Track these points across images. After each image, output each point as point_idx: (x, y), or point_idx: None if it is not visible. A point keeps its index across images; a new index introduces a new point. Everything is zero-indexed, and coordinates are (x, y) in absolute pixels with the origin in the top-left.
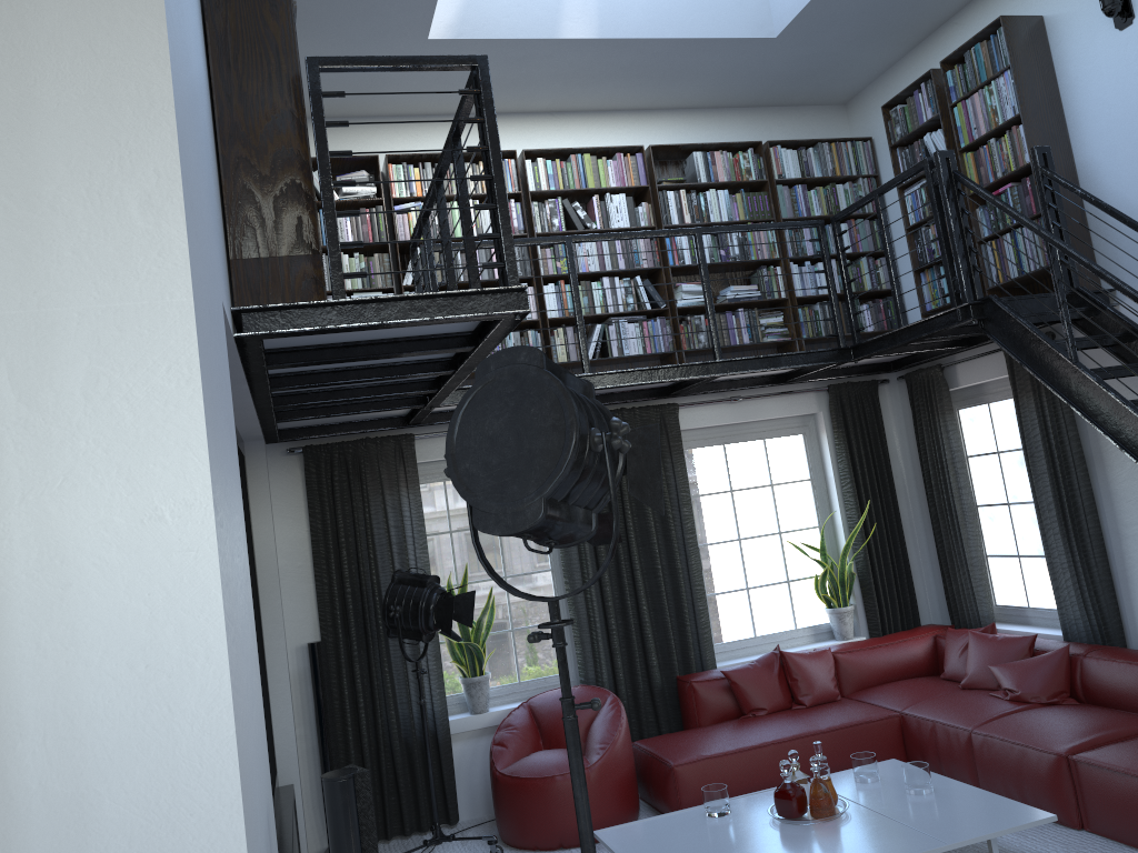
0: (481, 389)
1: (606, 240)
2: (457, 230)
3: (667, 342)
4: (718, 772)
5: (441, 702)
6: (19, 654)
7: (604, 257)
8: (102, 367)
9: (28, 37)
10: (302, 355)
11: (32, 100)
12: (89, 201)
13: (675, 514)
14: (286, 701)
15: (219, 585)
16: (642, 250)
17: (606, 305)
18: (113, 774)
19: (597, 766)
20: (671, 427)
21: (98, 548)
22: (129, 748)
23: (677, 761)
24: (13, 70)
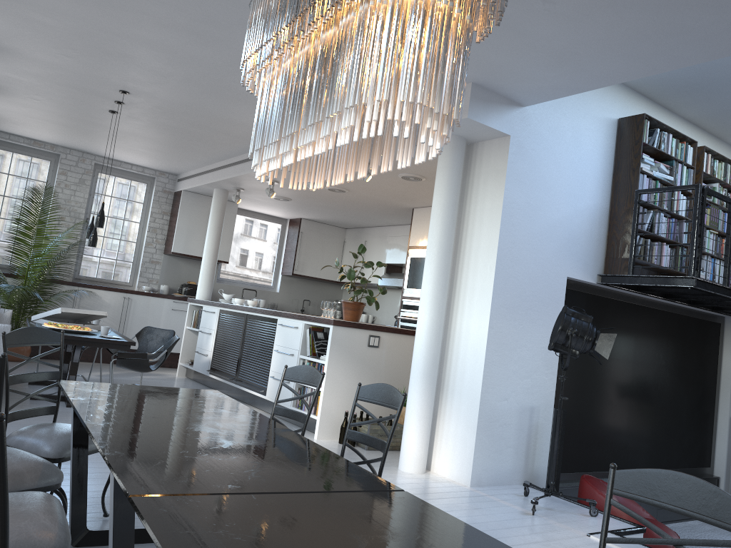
0: (559, 314)
1: None
2: None
3: None
4: None
5: None
6: (461, 345)
7: None
8: (479, 297)
9: (480, 234)
10: (652, 289)
11: (479, 246)
12: (482, 266)
13: None
14: (724, 439)
15: (486, 342)
16: None
17: None
18: (467, 369)
19: None
20: None
21: (473, 330)
22: (470, 366)
23: None
24: (478, 241)
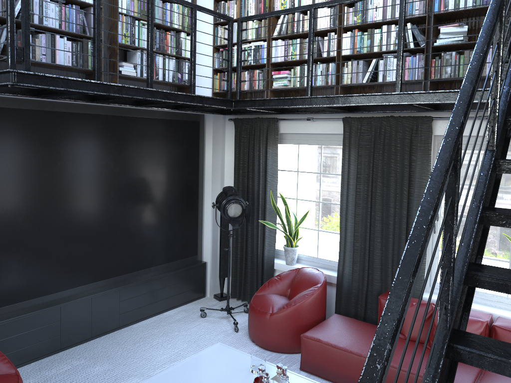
0: None
1: (335, 4)
2: (302, 1)
3: (419, 72)
4: (323, 353)
5: (269, 252)
6: None
7: (387, 10)
8: None
9: None
10: (48, 92)
11: None
12: None
13: (414, 192)
14: (209, 228)
15: None
16: (417, 2)
17: (327, 51)
18: None
19: (273, 315)
20: (422, 133)
21: None
22: None
23: (306, 334)
24: None
